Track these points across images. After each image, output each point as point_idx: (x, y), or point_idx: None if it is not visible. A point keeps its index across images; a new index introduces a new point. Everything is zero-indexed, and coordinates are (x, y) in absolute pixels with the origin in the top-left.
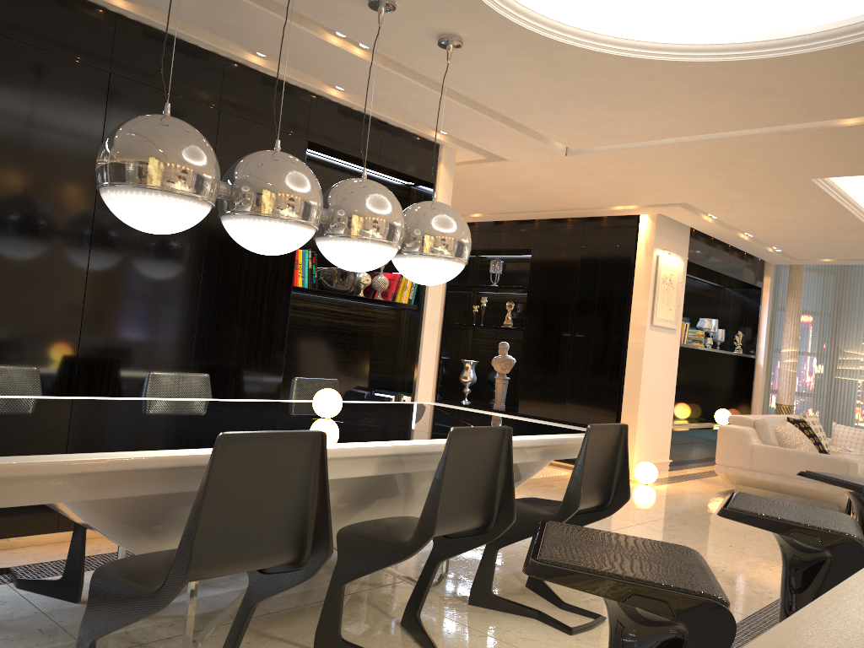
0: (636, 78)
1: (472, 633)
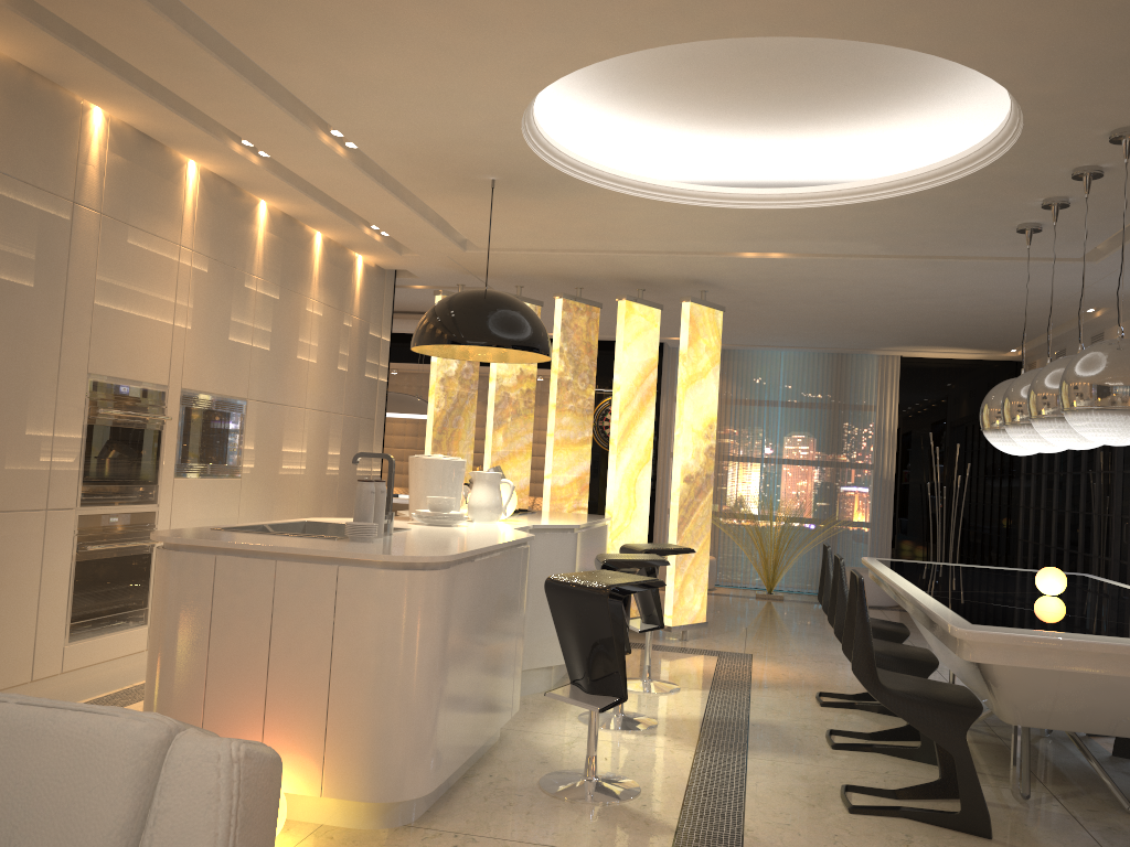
0: (1031, 36)
1: (897, 772)
